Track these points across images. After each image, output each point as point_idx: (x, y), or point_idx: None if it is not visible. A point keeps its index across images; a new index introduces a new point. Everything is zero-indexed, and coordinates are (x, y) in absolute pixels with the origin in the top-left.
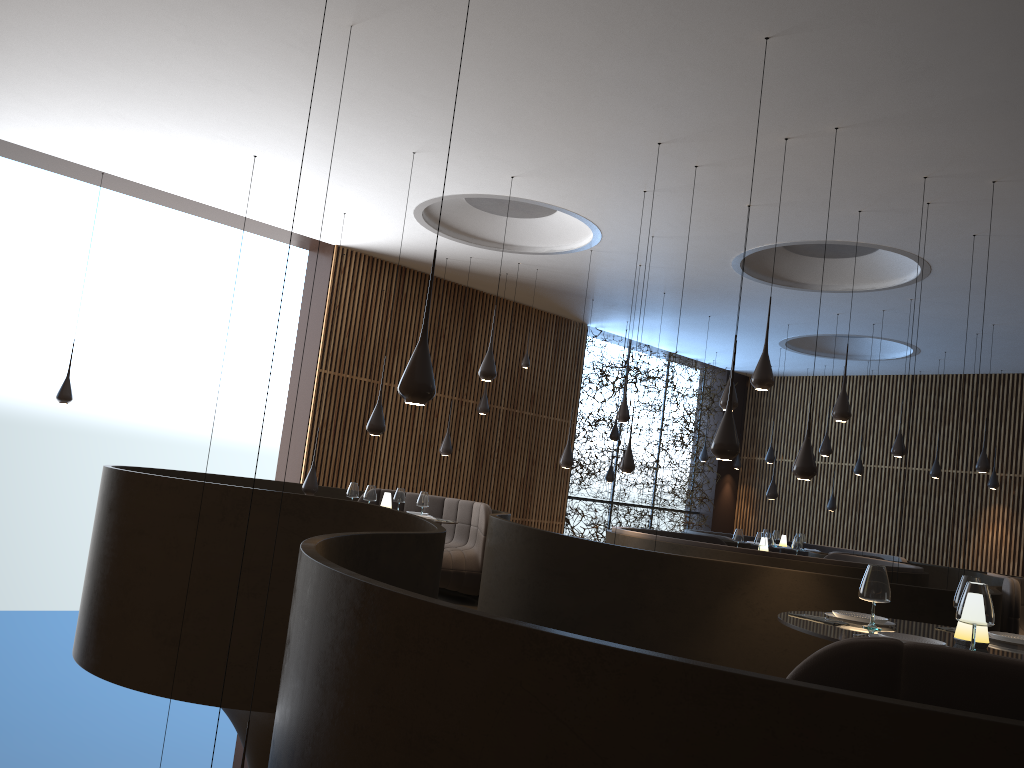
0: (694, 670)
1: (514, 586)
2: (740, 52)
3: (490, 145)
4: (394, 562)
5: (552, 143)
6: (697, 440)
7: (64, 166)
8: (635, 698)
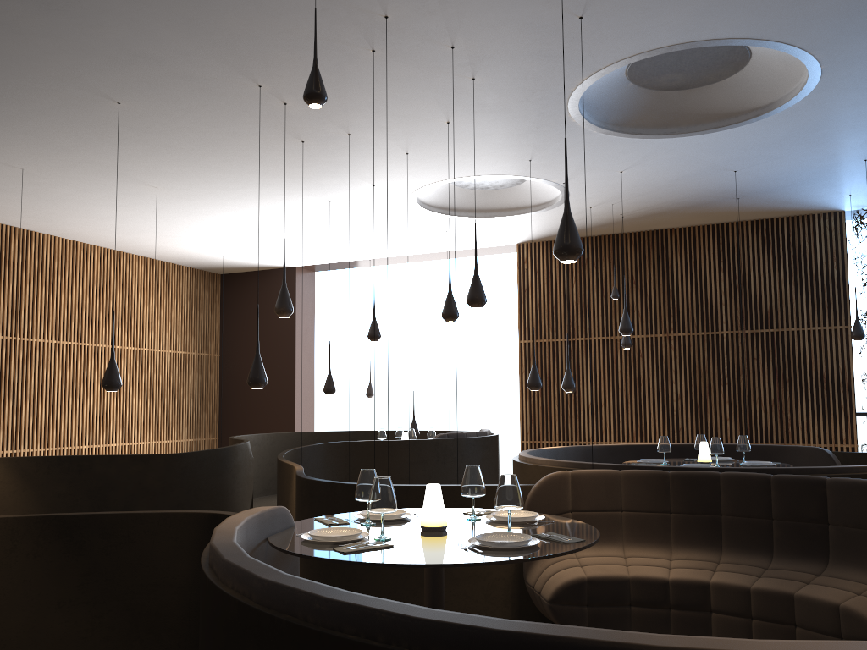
0: None
1: None
2: (142, 111)
3: (314, 183)
4: (111, 470)
5: (308, 169)
6: None
7: (358, 263)
8: None
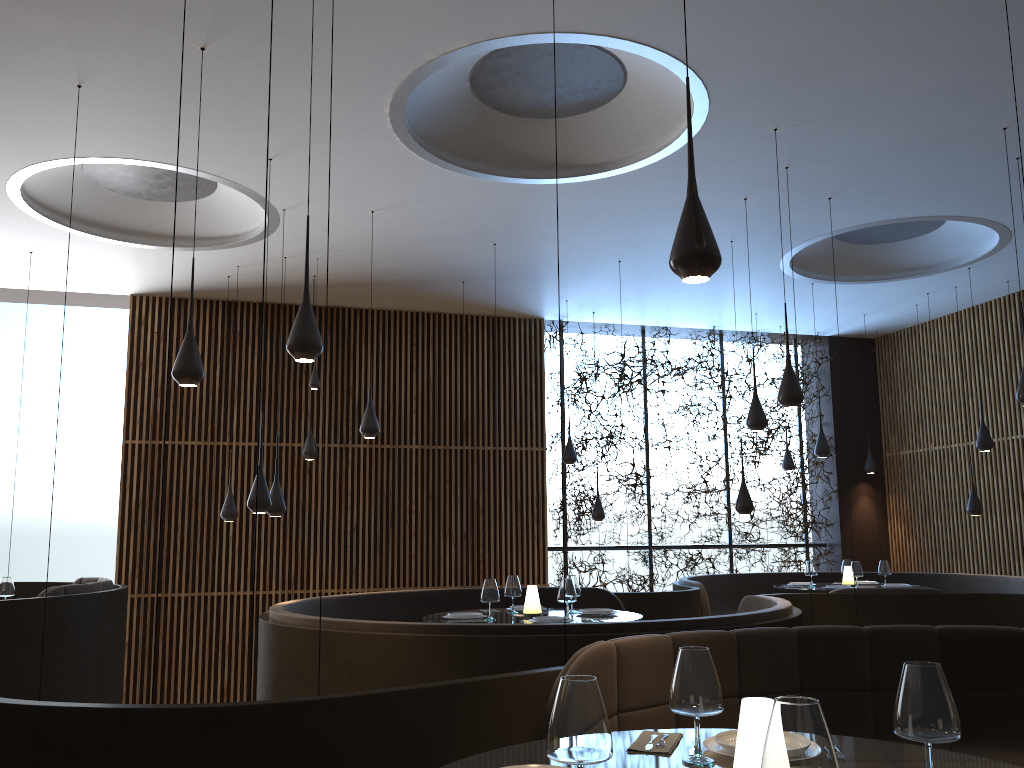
0: None
1: None
2: None
3: None
4: None
5: None
6: (800, 442)
7: None
8: None
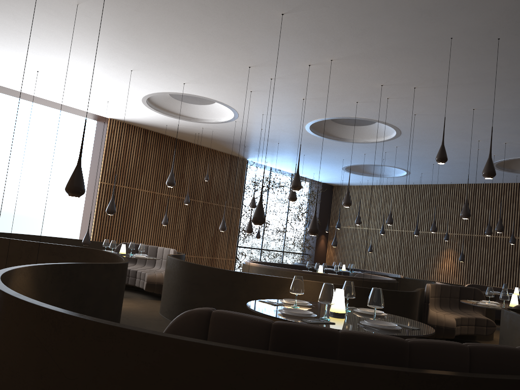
0: (98, 324)
1: (175, 290)
2: (272, 21)
3: (167, 67)
4: (90, 278)
5: (197, 66)
6: (307, 217)
7: None
8: (75, 339)
